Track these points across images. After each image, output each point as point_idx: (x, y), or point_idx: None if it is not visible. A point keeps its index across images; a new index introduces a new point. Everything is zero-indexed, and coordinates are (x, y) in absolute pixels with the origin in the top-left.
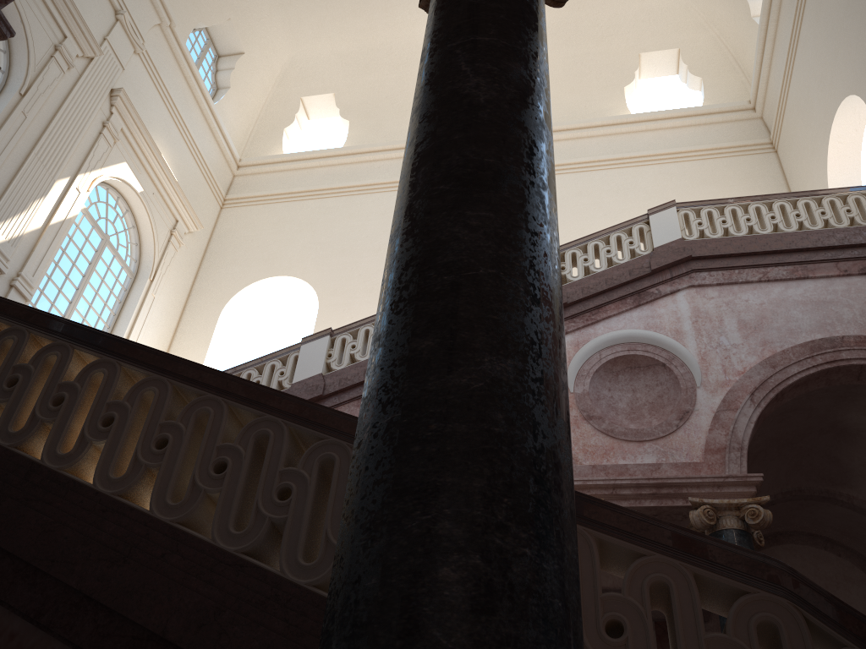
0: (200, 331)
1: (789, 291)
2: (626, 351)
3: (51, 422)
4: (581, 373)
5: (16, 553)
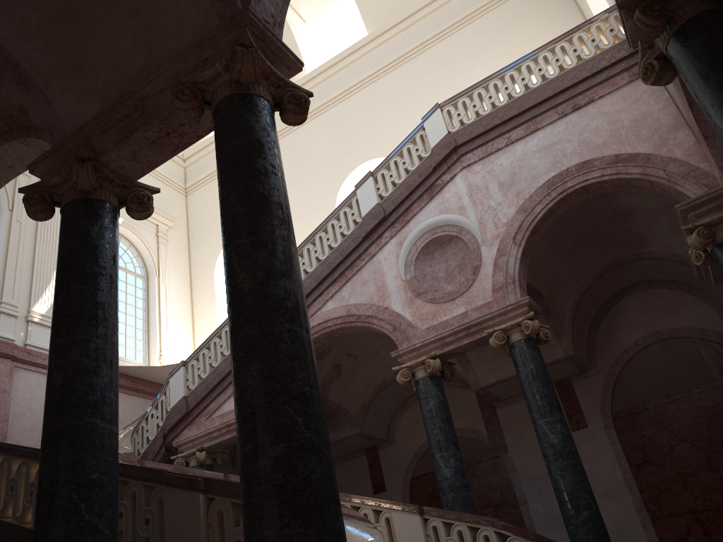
0: (206, 293)
1: (528, 145)
2: (431, 236)
3: (31, 505)
4: (407, 263)
5: None
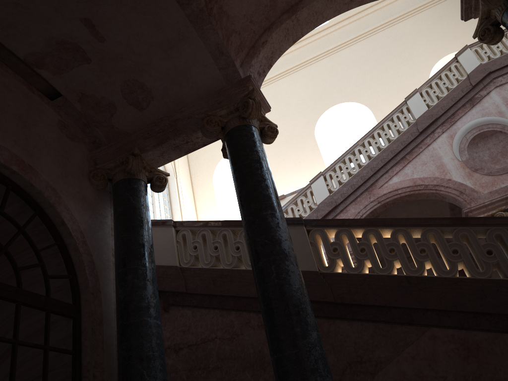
0: (207, 194)
1: None
2: (478, 131)
3: (396, 259)
4: (460, 150)
5: (436, 308)
